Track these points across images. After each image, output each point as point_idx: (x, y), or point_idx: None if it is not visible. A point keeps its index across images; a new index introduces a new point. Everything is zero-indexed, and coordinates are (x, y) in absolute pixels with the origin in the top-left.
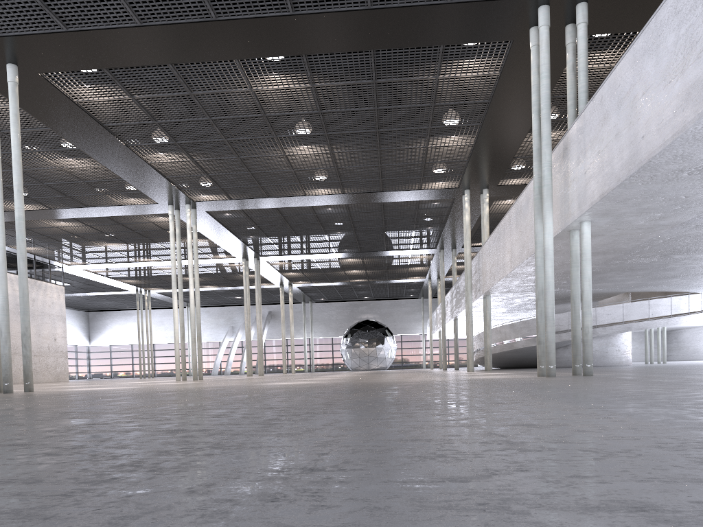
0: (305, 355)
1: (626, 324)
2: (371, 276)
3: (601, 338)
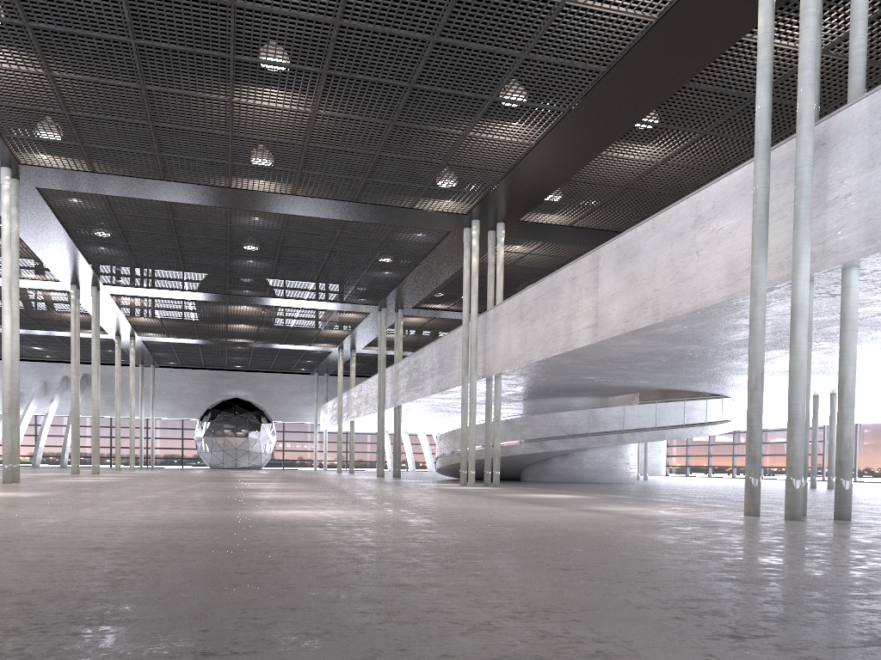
0: (141, 443)
1: (659, 431)
2: (262, 336)
3: (610, 446)
